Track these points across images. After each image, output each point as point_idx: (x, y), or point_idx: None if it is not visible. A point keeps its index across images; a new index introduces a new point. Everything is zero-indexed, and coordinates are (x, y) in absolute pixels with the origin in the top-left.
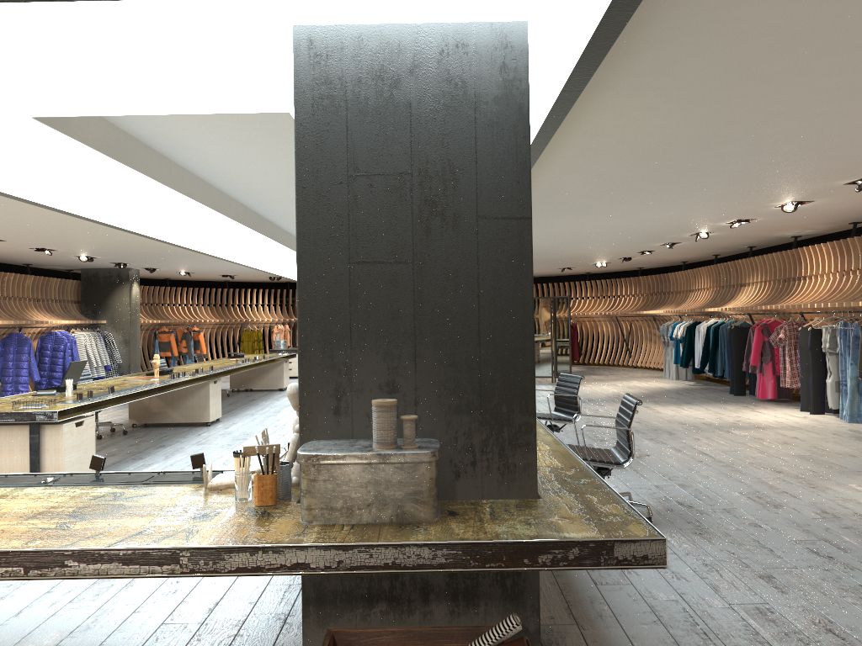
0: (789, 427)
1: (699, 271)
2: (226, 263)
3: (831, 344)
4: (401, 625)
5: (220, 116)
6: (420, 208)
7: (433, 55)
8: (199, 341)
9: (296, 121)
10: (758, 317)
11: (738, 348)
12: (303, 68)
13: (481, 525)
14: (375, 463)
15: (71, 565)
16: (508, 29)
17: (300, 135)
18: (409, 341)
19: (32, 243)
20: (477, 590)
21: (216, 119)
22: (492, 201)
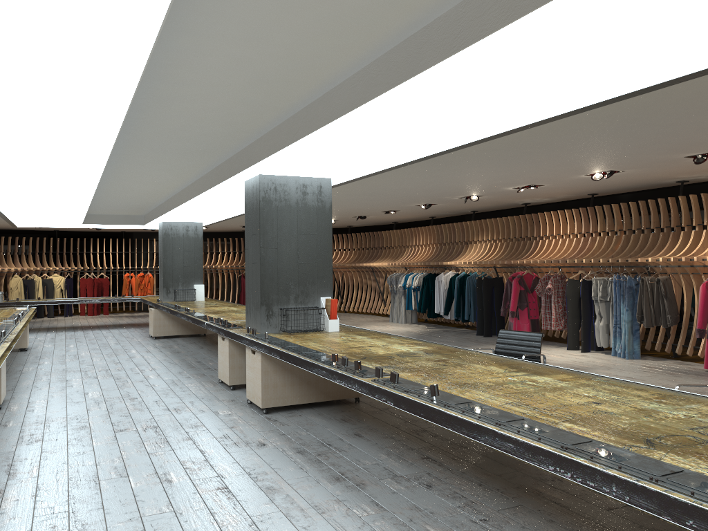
0: (599, 367)
1: (417, 230)
2: None
3: (603, 293)
4: None
5: None
6: None
7: None
8: None
9: None
10: (491, 270)
11: (487, 296)
12: None
13: None
14: None
15: None
16: None
17: None
18: None
19: None
20: None
21: None
22: None
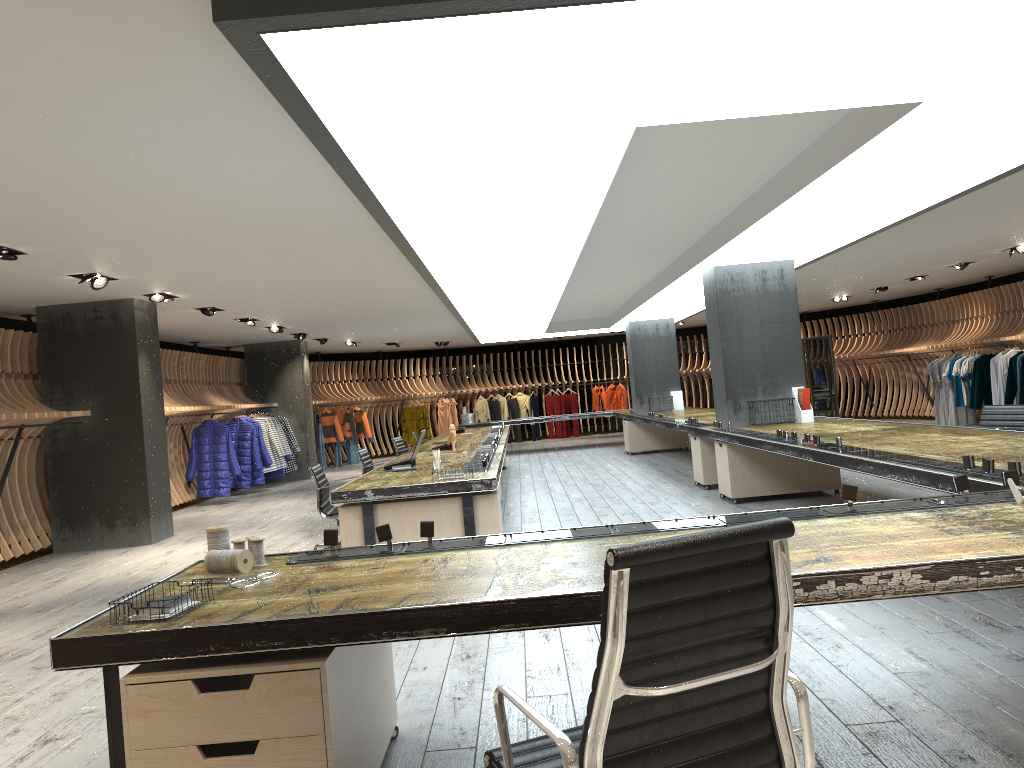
0: None
1: (967, 297)
2: (418, 326)
3: None
4: None
5: (743, 121)
6: None
7: None
8: (363, 422)
9: None
10: None
11: None
12: None
13: None
14: None
15: None
16: None
17: None
18: None
19: (248, 312)
20: None
21: (733, 125)
22: None
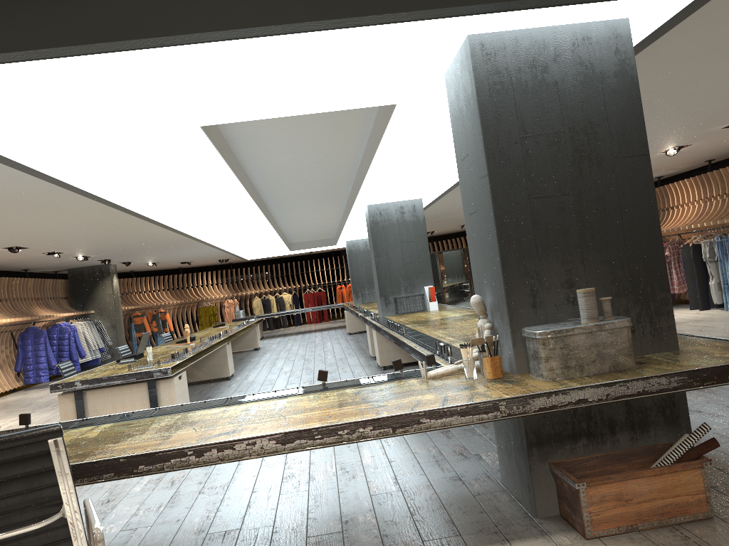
0: (693, 321)
1: None
2: (194, 250)
3: (710, 254)
4: (598, 452)
5: (307, 115)
6: (573, 155)
7: (568, 47)
8: (167, 320)
9: (479, 102)
10: None
11: None
12: (479, 64)
13: (675, 364)
14: (595, 331)
15: (425, 422)
16: (617, 24)
17: (483, 112)
18: (577, 249)
19: (49, 248)
20: (647, 420)
21: (302, 118)
22: (621, 145)
